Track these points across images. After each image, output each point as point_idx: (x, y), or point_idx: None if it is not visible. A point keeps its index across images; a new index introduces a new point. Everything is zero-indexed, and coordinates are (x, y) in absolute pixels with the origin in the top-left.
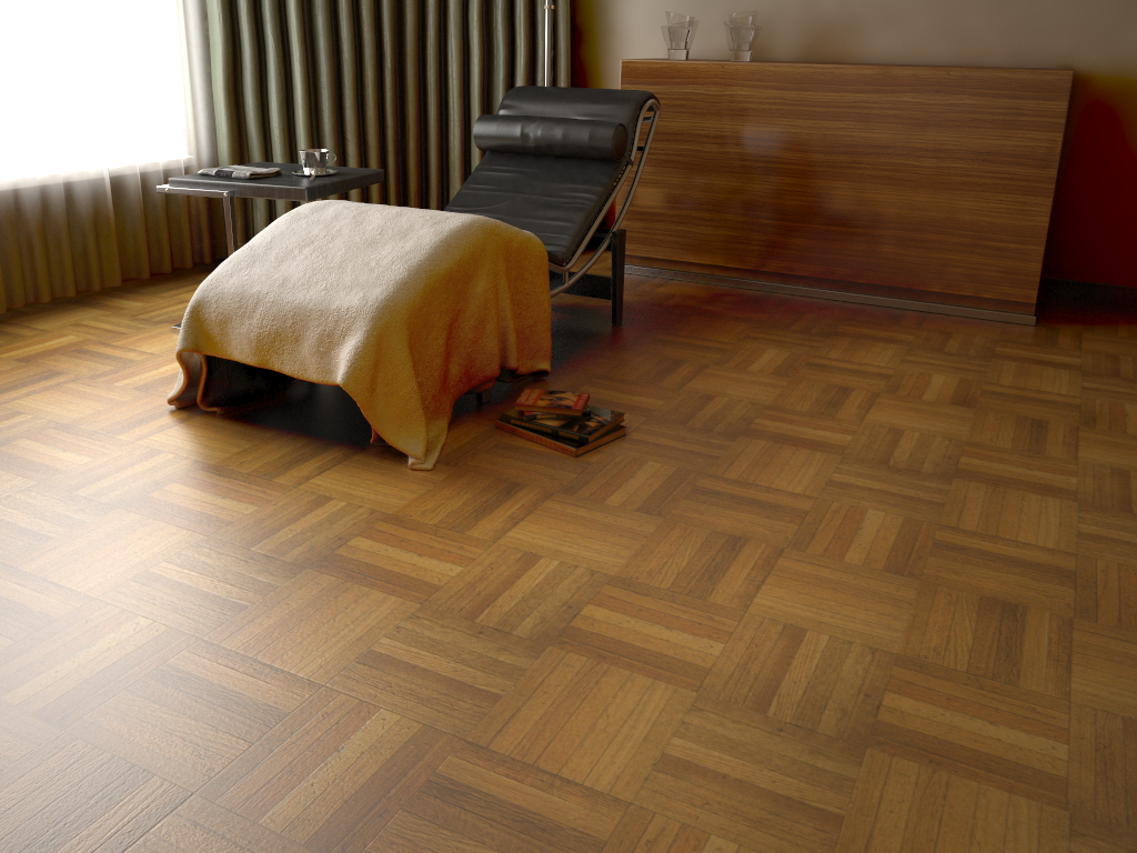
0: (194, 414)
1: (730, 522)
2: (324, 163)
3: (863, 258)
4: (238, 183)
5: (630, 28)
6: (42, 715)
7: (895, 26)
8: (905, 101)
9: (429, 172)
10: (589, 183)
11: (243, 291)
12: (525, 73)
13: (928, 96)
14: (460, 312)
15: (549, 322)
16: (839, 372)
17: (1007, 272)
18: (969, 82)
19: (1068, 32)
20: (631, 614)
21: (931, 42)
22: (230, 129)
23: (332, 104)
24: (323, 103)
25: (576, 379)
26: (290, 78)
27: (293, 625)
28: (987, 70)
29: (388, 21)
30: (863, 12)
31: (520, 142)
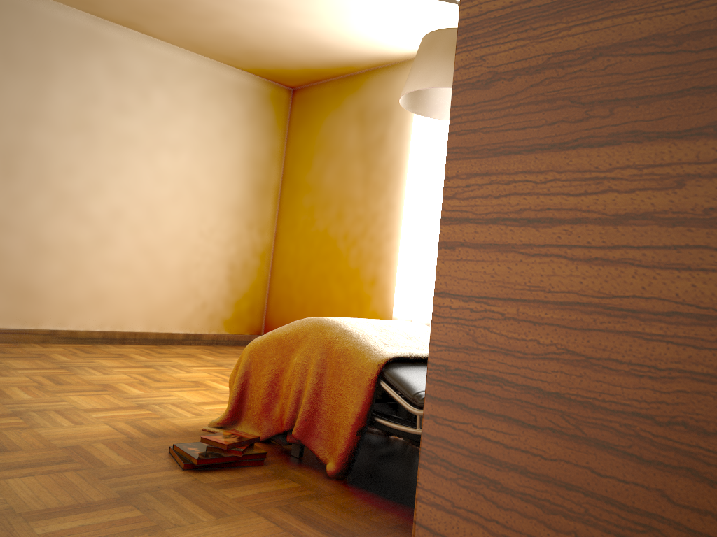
0: None
1: (20, 455)
2: None
3: None
4: None
5: None
6: (106, 384)
7: None
8: None
9: None
10: None
11: None
12: None
13: None
14: (284, 370)
15: (347, 431)
16: None
17: None
18: None
19: None
20: (0, 423)
21: None
22: None
23: None
24: None
25: (320, 487)
26: None
27: (102, 399)
28: None
29: None
30: None
31: None
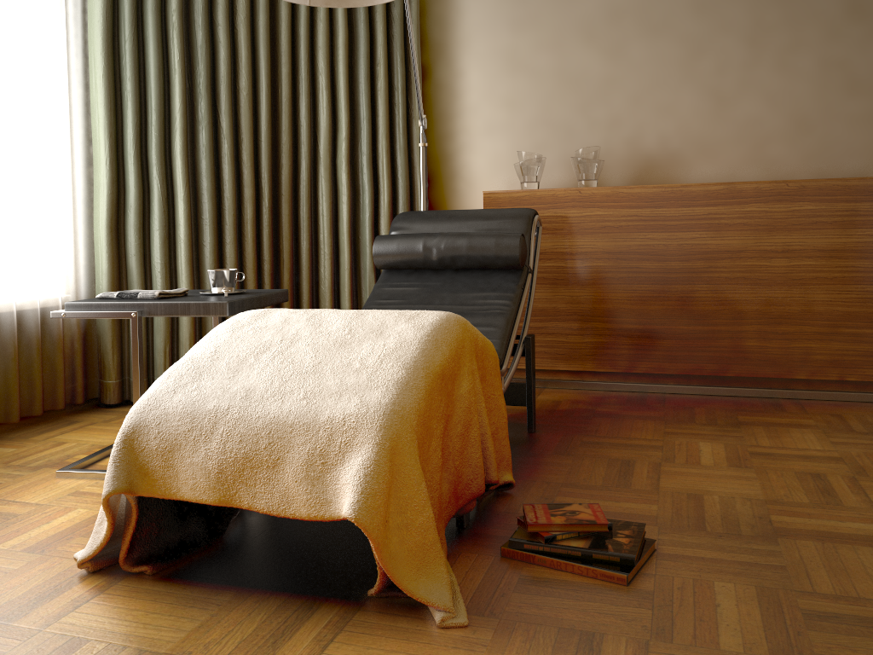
0: (115, 578)
1: None
2: (234, 282)
3: (729, 353)
4: (147, 302)
5: (474, 171)
6: None
7: (711, 157)
8: (751, 210)
9: (301, 303)
10: (498, 290)
11: (195, 409)
12: (389, 210)
13: (772, 204)
14: (449, 418)
15: (507, 428)
16: (791, 459)
17: (867, 355)
18: (807, 191)
19: (860, 154)
20: None
21: (743, 168)
22: (111, 266)
23: (214, 240)
24: (205, 239)
25: (542, 489)
26: (172, 217)
27: None
28: (822, 179)
29: (266, 165)
30: (681, 147)
31: (422, 257)
